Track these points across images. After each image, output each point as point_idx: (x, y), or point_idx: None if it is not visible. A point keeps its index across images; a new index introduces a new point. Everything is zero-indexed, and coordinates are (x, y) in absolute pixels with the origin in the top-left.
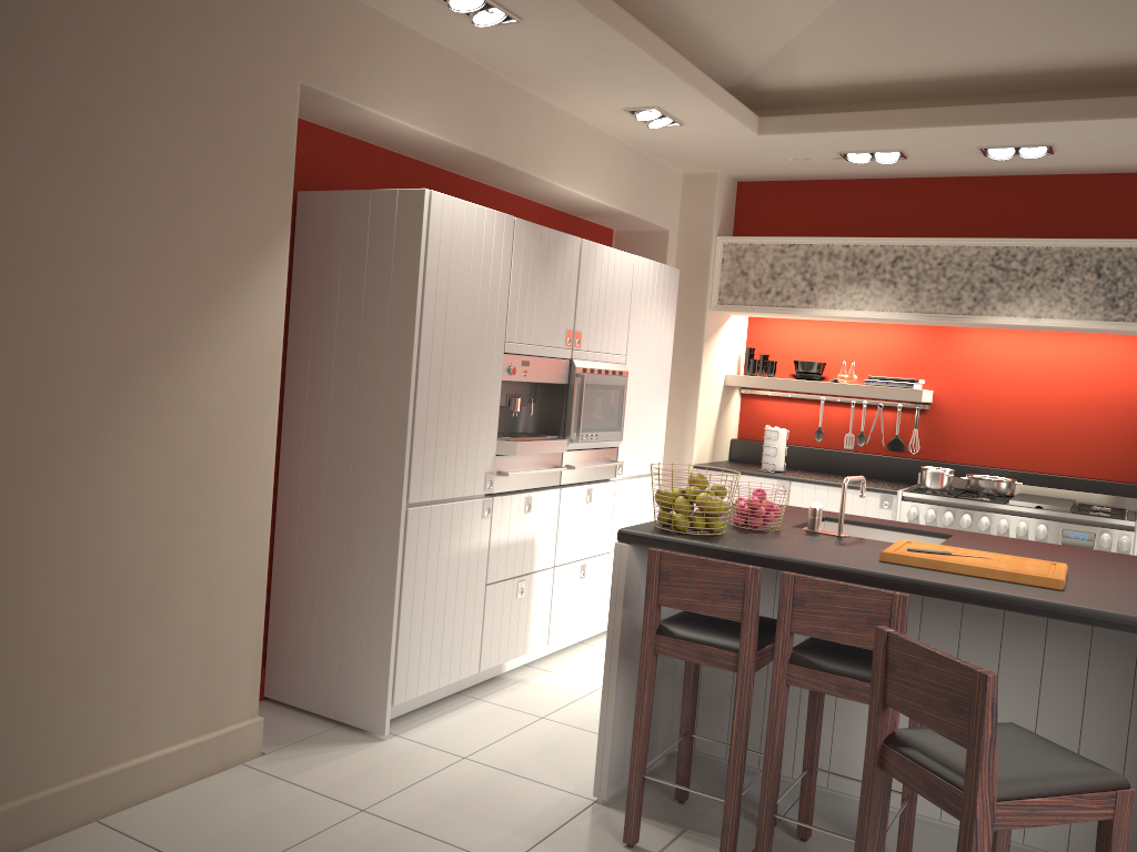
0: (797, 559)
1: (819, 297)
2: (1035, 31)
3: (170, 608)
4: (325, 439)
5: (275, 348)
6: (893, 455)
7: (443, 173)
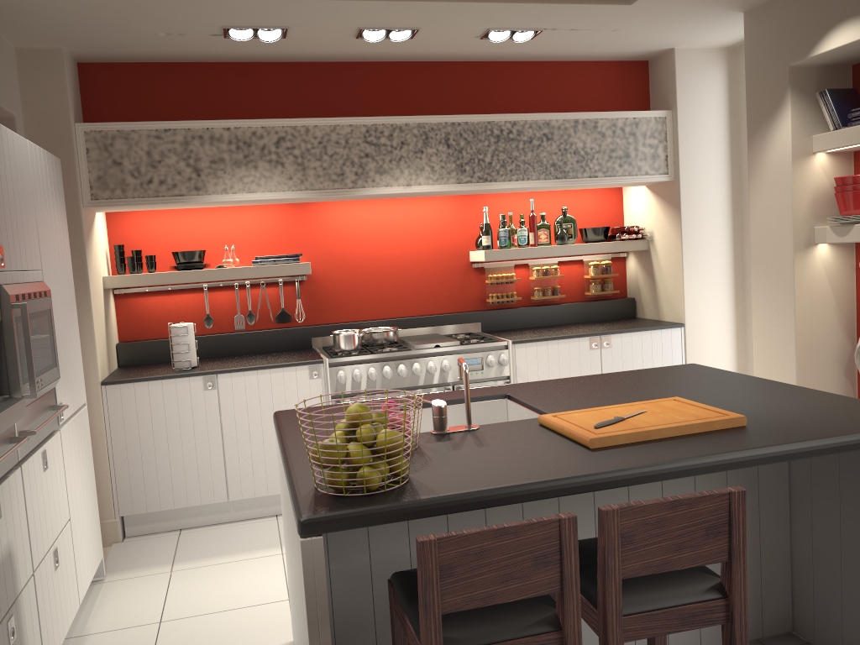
0: (553, 480)
1: (209, 183)
2: None
3: None
4: None
5: None
6: (281, 327)
7: None
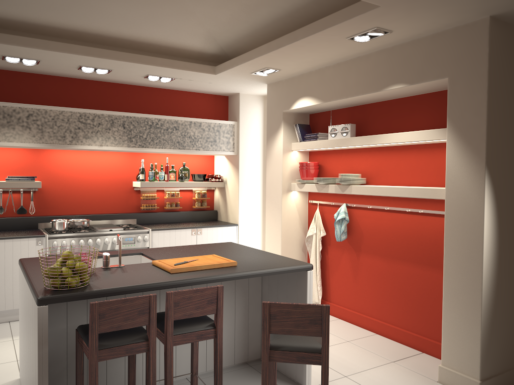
0: (151, 284)
1: None
2: (125, 21)
3: None
4: None
5: None
6: (20, 216)
7: None
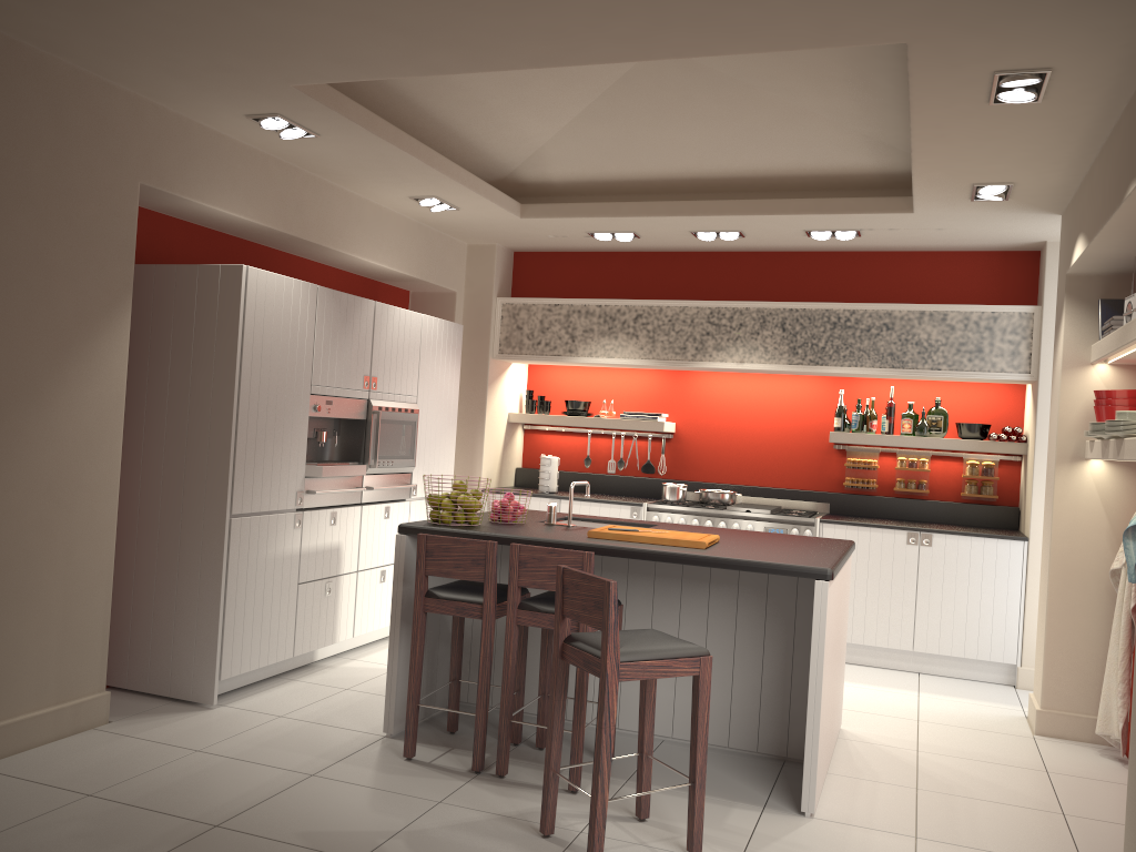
0: (527, 537)
1: (580, 347)
2: (714, 150)
3: (35, 598)
4: (160, 466)
5: (120, 391)
6: (646, 476)
7: (258, 247)
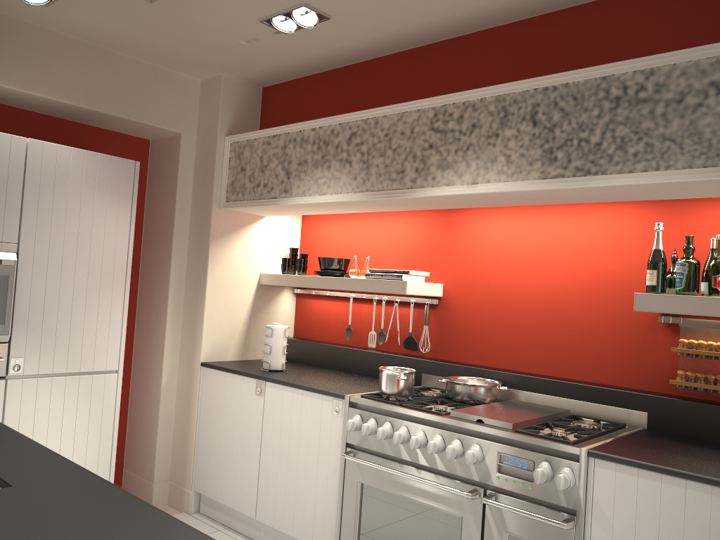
0: None
1: (294, 185)
2: None
3: None
4: None
5: None
6: (411, 354)
7: None
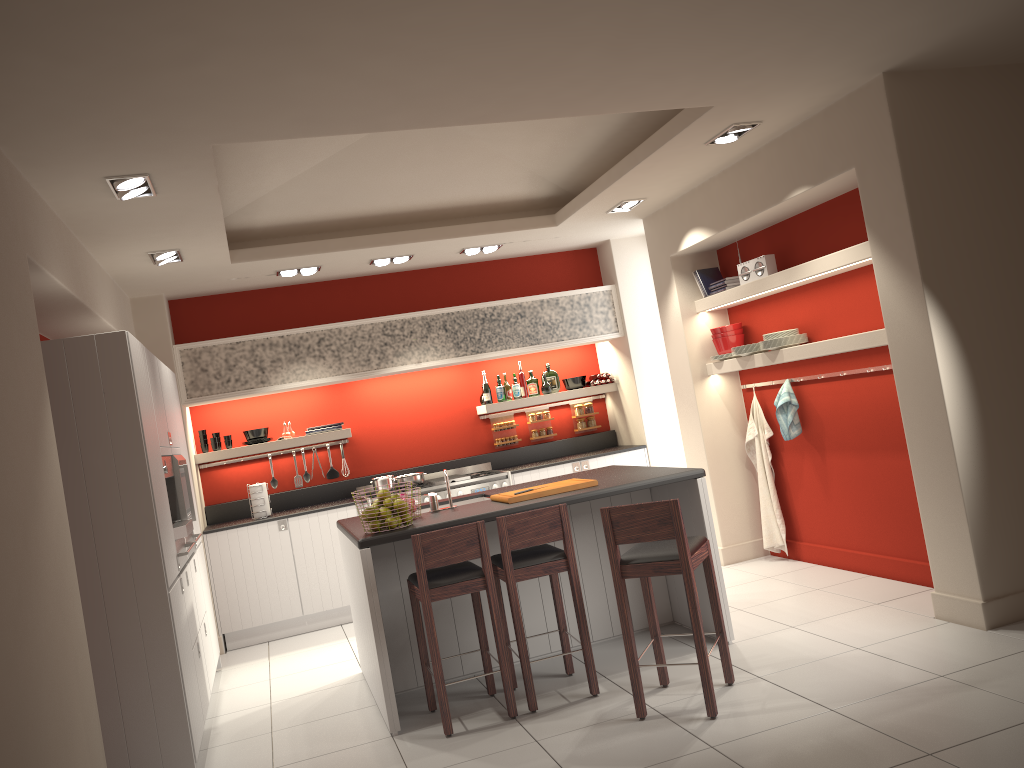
0: (482, 514)
1: (271, 377)
2: (415, 189)
3: (75, 729)
4: None
5: (61, 483)
6: (331, 481)
7: None
